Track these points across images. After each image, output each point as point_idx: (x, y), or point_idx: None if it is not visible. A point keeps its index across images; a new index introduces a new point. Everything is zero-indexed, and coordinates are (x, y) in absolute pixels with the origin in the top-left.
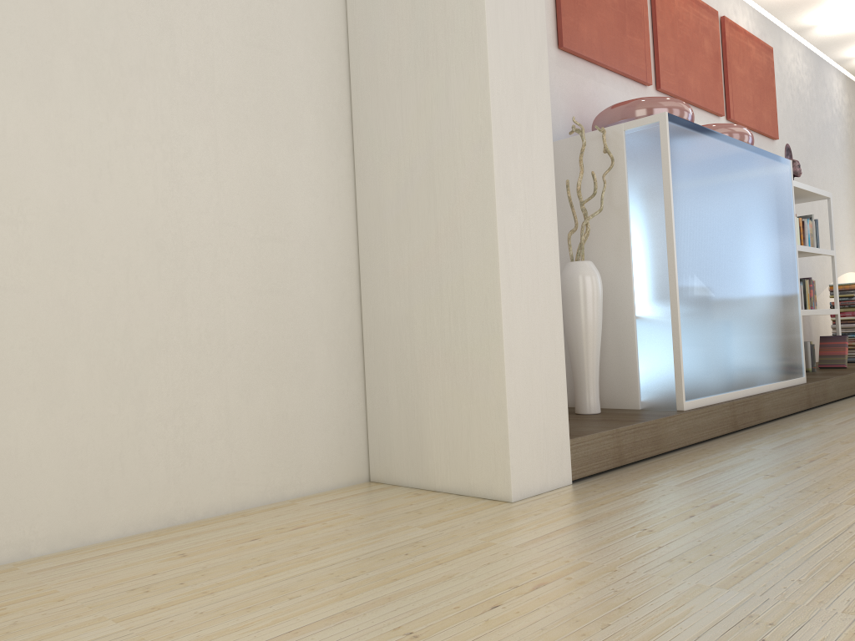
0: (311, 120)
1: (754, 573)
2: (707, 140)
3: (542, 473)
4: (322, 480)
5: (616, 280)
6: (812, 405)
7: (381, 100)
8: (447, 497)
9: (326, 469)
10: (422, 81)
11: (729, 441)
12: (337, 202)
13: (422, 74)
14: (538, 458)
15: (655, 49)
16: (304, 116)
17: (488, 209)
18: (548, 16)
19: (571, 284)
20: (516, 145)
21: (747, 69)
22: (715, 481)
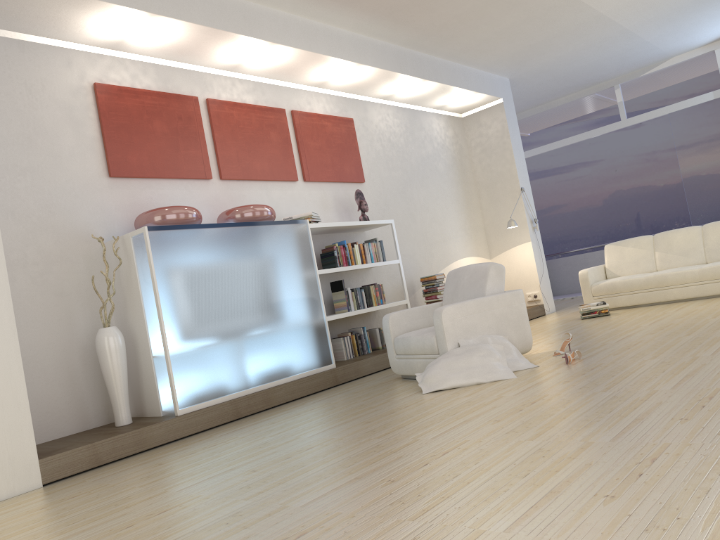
0: None
1: None
2: (198, 232)
3: (9, 486)
4: None
5: (141, 333)
6: (341, 382)
7: None
8: None
9: None
10: None
11: (215, 430)
12: None
13: None
14: (5, 477)
15: (216, 152)
16: None
17: None
18: (97, 158)
19: (98, 344)
20: None
21: (323, 141)
22: (122, 473)
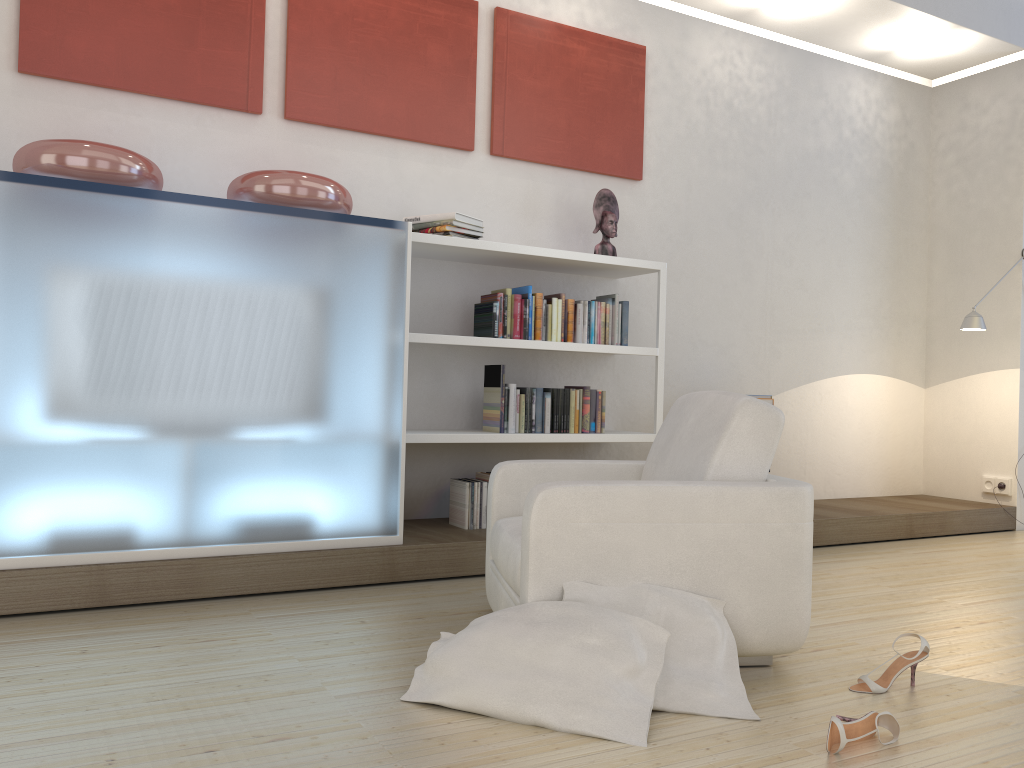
0: None
1: None
2: (100, 201)
3: None
4: None
5: None
6: (404, 577)
7: None
8: None
9: None
10: None
11: (14, 623)
12: None
13: None
14: None
15: (286, 63)
16: None
17: None
18: None
19: None
20: None
21: (558, 81)
22: None
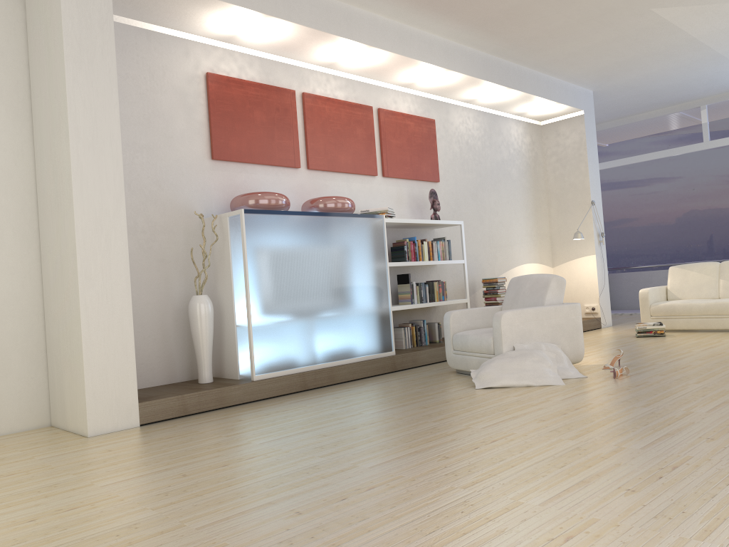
0: (9, 234)
1: (100, 468)
2: (286, 218)
3: (114, 421)
4: (17, 426)
5: (228, 304)
6: (398, 368)
7: (47, 222)
8: (66, 435)
9: (19, 420)
10: (58, 216)
11: (285, 397)
12: (29, 276)
13: (57, 213)
14: (111, 414)
15: (306, 143)
16: (4, 232)
17: (77, 288)
18: (203, 141)
19: (191, 309)
20: (96, 253)
21: (404, 139)
22: (208, 424)
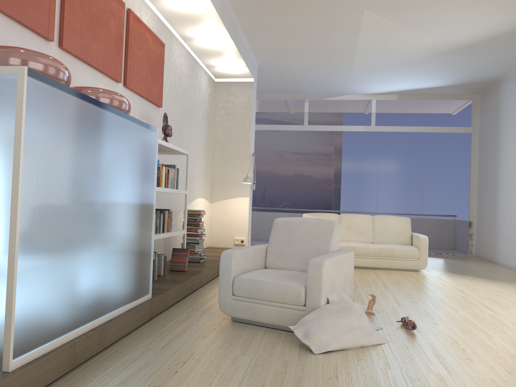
0: None
1: None
2: (77, 102)
3: None
4: None
5: None
6: (154, 315)
7: None
8: None
9: None
10: None
11: None
12: None
13: None
14: None
15: (62, 13)
16: None
17: None
18: None
19: None
20: None
21: (144, 53)
22: None
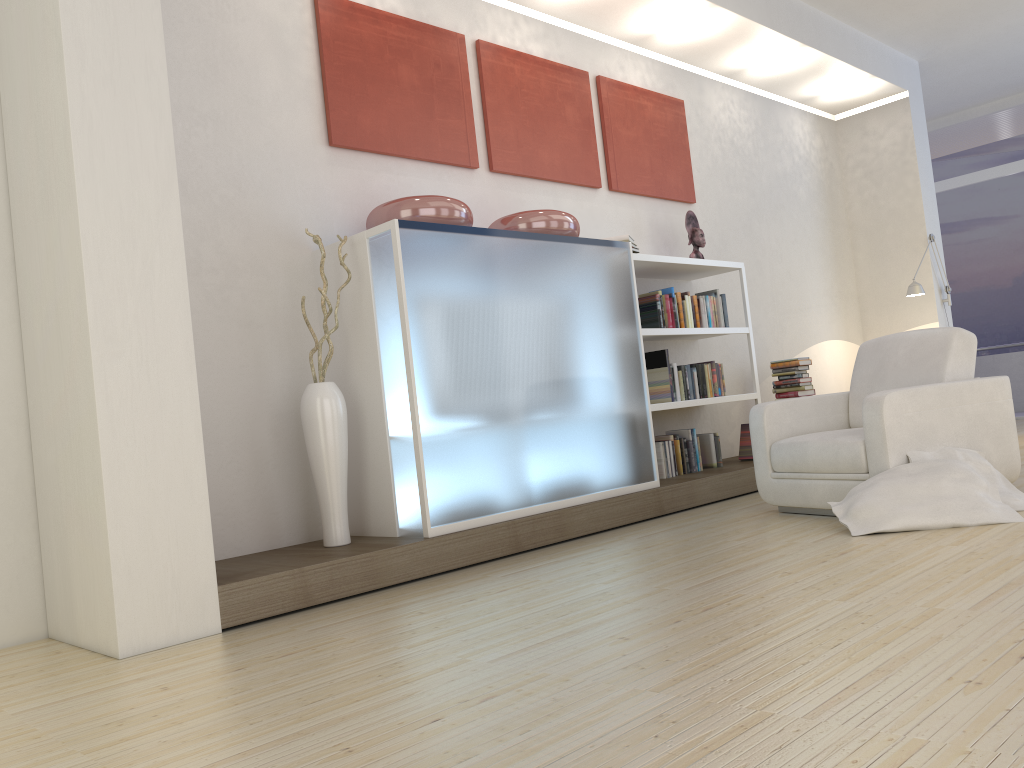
0: None
1: (145, 735)
2: (471, 240)
3: (170, 625)
4: None
5: (372, 399)
6: (667, 511)
7: (28, 242)
8: (76, 655)
9: None
10: (47, 225)
11: (486, 567)
12: None
13: (47, 218)
14: (164, 610)
15: (486, 127)
16: None
17: (88, 359)
18: (312, 112)
19: (306, 408)
20: (125, 290)
21: (640, 130)
22: (358, 622)
